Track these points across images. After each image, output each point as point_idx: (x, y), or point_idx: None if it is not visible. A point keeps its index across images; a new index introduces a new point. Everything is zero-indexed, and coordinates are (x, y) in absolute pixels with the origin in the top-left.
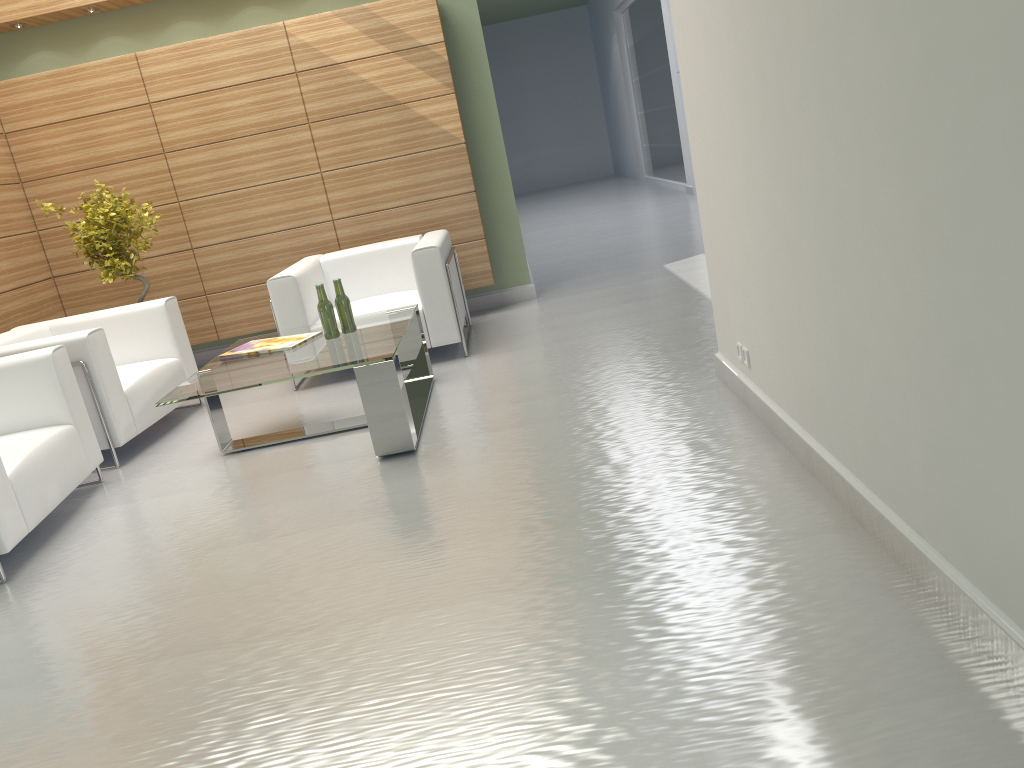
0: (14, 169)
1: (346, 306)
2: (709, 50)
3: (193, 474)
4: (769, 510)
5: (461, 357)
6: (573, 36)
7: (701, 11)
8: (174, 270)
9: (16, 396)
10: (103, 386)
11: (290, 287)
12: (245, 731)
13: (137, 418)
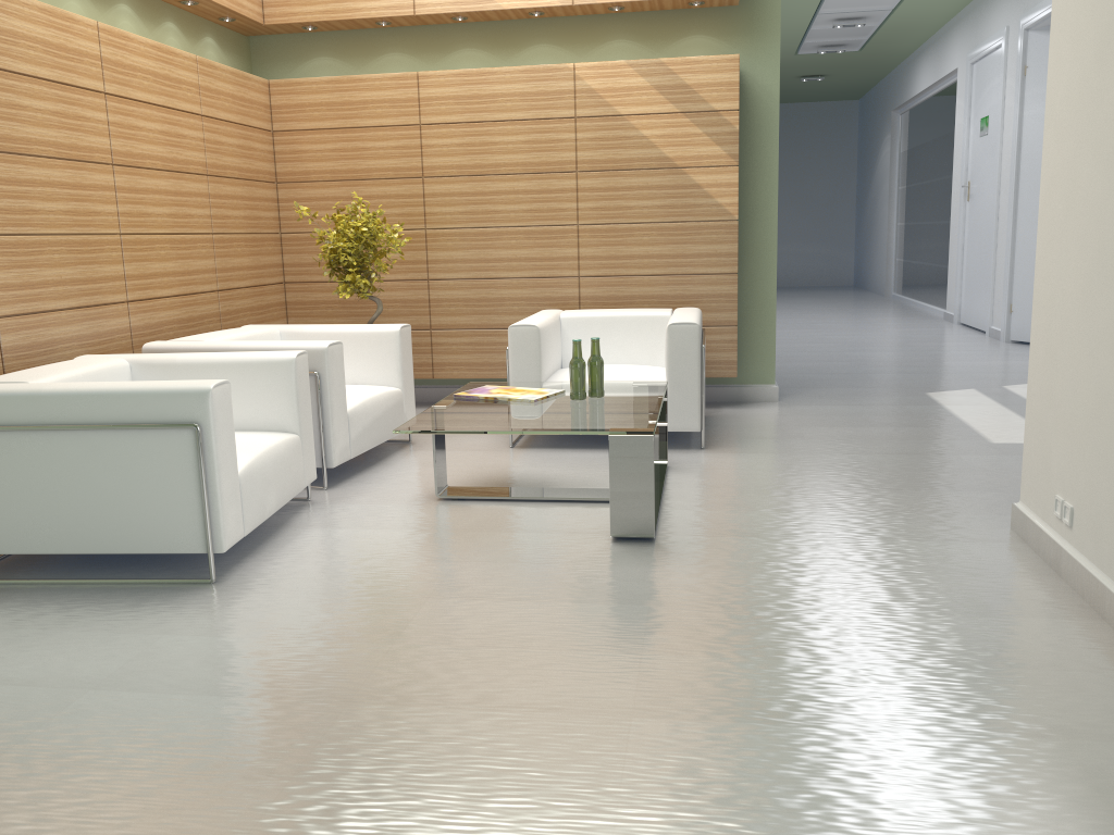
0: (273, 168)
1: (599, 368)
2: (1100, 160)
3: (406, 513)
4: (1103, 699)
5: (696, 448)
6: (837, 131)
7: (1098, 115)
8: (405, 298)
9: (251, 394)
10: (330, 402)
11: (531, 337)
12: (485, 807)
13: (353, 442)
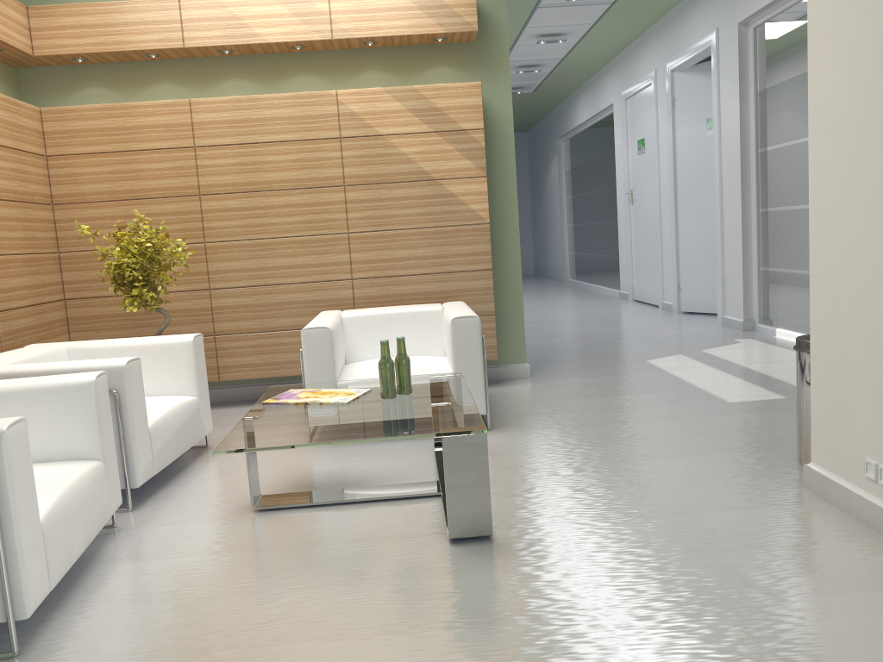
0: (48, 190)
1: (407, 366)
2: None
3: (224, 531)
4: None
5: None
6: None
7: None
8: (187, 307)
9: (46, 422)
10: (132, 420)
11: (324, 338)
12: None
13: (156, 457)
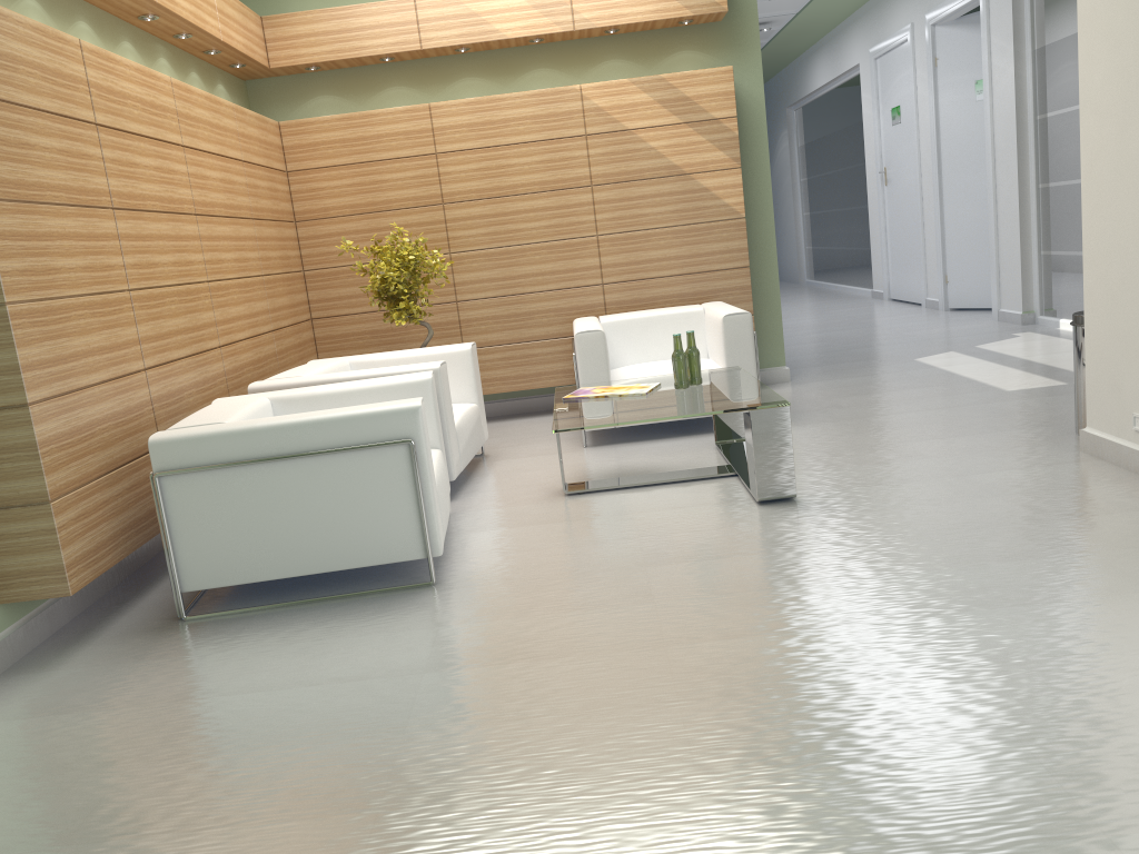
0: (291, 207)
1: (697, 358)
2: None
3: (548, 509)
4: None
5: None
6: None
7: None
8: (435, 321)
9: None
10: (446, 418)
11: (597, 341)
12: (858, 691)
13: (461, 455)
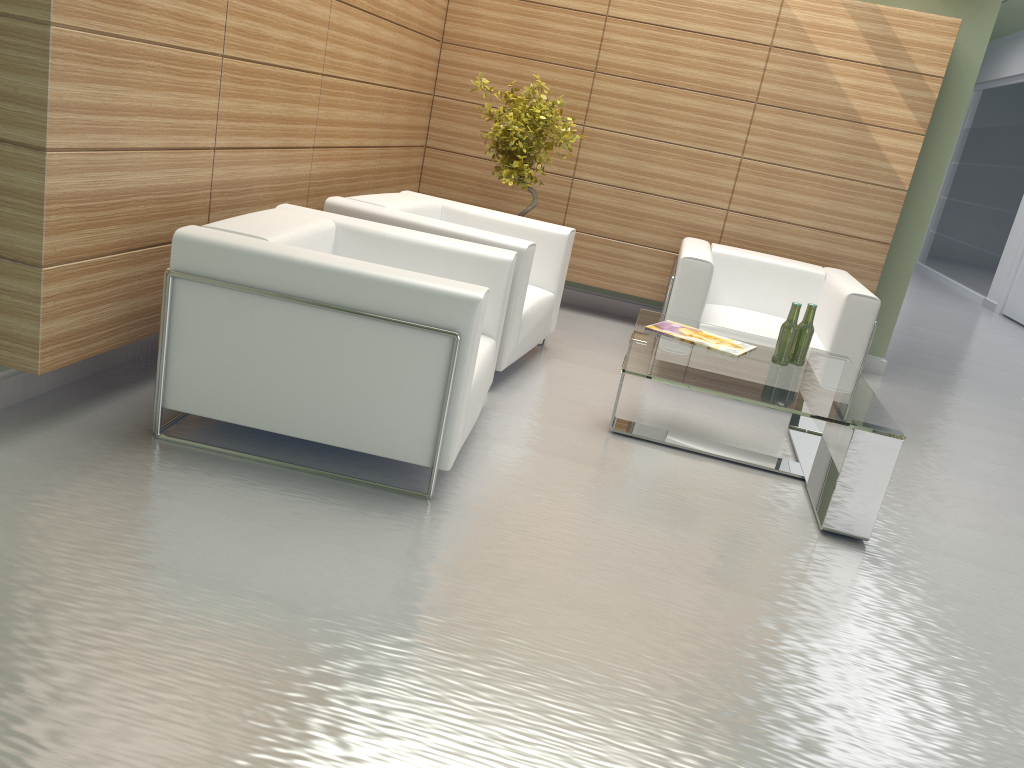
0: (442, 26)
1: (809, 337)
2: None
3: (585, 443)
4: None
5: None
6: None
7: None
8: (544, 190)
9: None
10: (515, 305)
11: (702, 273)
12: None
13: (518, 346)
